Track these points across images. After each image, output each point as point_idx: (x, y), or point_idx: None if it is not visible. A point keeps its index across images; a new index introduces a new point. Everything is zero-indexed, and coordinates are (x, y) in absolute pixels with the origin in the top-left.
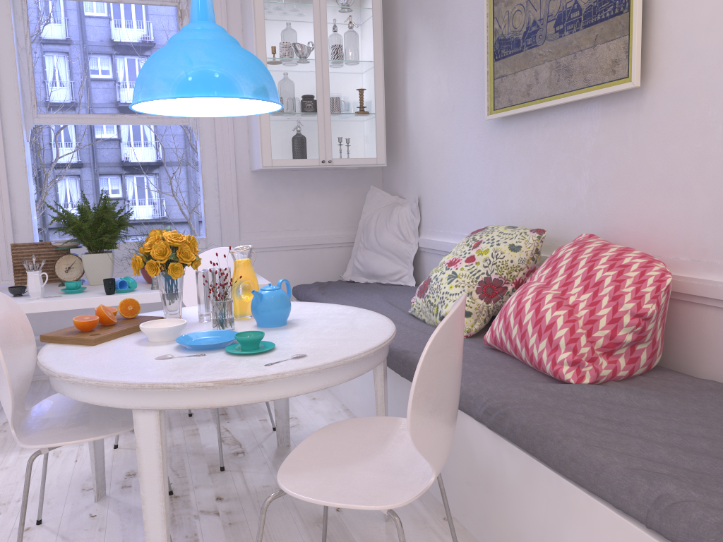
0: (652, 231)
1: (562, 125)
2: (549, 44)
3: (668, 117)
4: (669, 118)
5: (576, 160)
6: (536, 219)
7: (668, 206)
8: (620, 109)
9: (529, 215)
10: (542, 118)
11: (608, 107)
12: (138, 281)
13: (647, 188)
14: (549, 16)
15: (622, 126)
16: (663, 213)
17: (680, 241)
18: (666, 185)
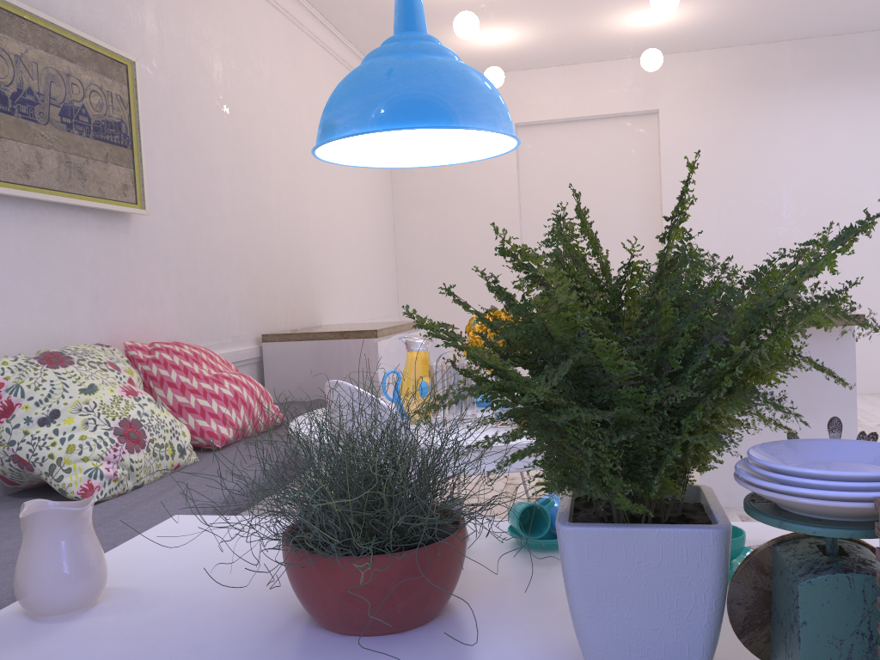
0: (145, 333)
1: (54, 227)
2: (63, 133)
3: (146, 243)
4: (148, 245)
5: (75, 269)
6: (25, 341)
7: (153, 312)
8: (113, 227)
9: (14, 337)
10: (24, 211)
11: (103, 222)
12: (464, 651)
13: (139, 299)
14: (61, 102)
15: (116, 243)
16: (151, 318)
17: (162, 338)
18: (150, 296)
